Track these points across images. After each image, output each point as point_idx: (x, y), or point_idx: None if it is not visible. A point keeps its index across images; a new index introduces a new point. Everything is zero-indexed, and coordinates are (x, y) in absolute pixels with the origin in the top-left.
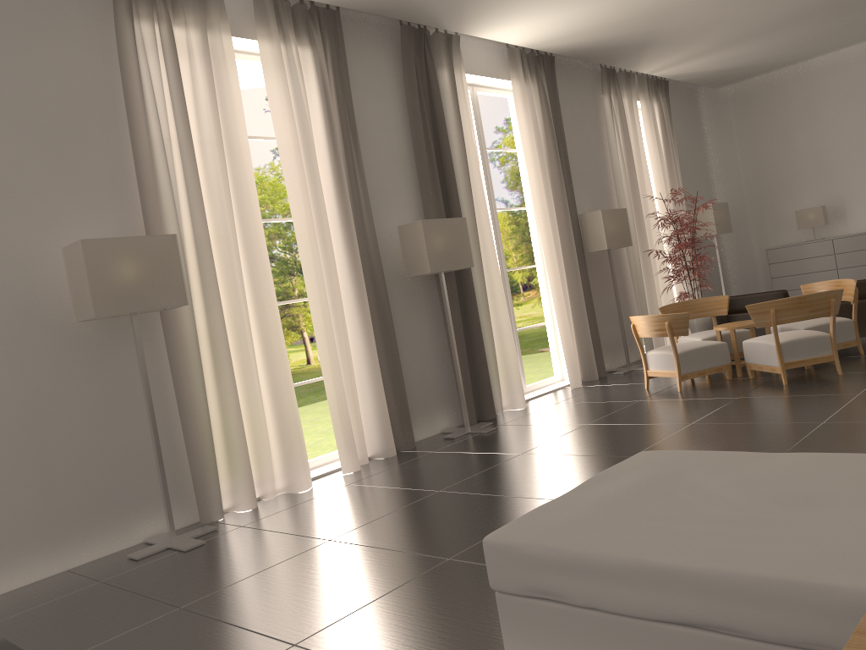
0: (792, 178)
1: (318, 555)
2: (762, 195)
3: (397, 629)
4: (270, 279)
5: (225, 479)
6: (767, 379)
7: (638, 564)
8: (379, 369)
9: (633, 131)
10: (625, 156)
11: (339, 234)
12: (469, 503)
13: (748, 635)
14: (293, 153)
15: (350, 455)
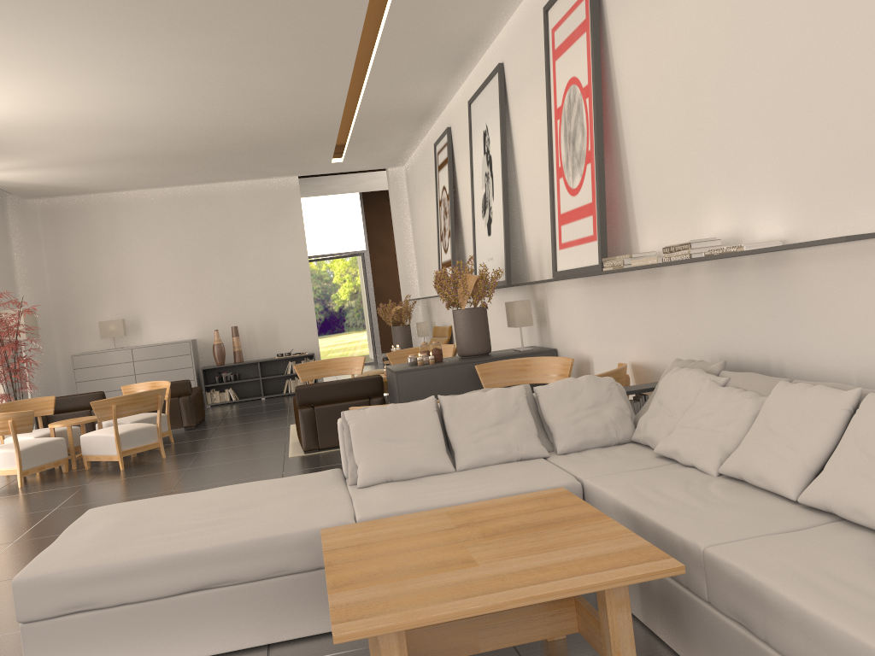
0: (96, 292)
1: None
2: (67, 305)
3: None
4: None
5: None
6: (103, 468)
7: (163, 558)
8: None
9: None
10: None
11: None
12: None
13: (239, 580)
14: None
15: None
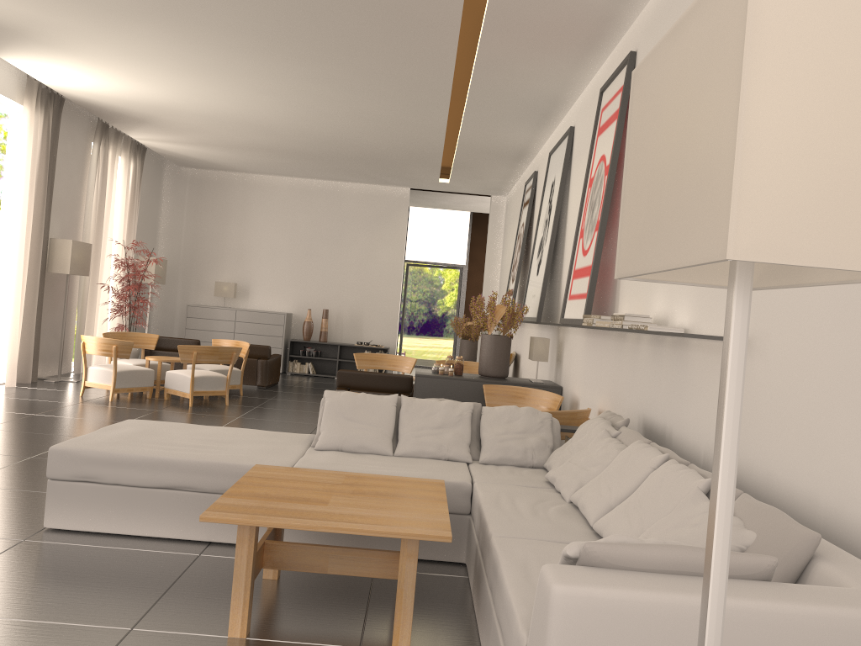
0: (220, 255)
1: None
2: (194, 262)
3: None
4: None
5: None
6: (178, 402)
7: (150, 459)
8: None
9: (111, 180)
10: (99, 198)
11: None
12: None
13: (199, 489)
14: None
15: None
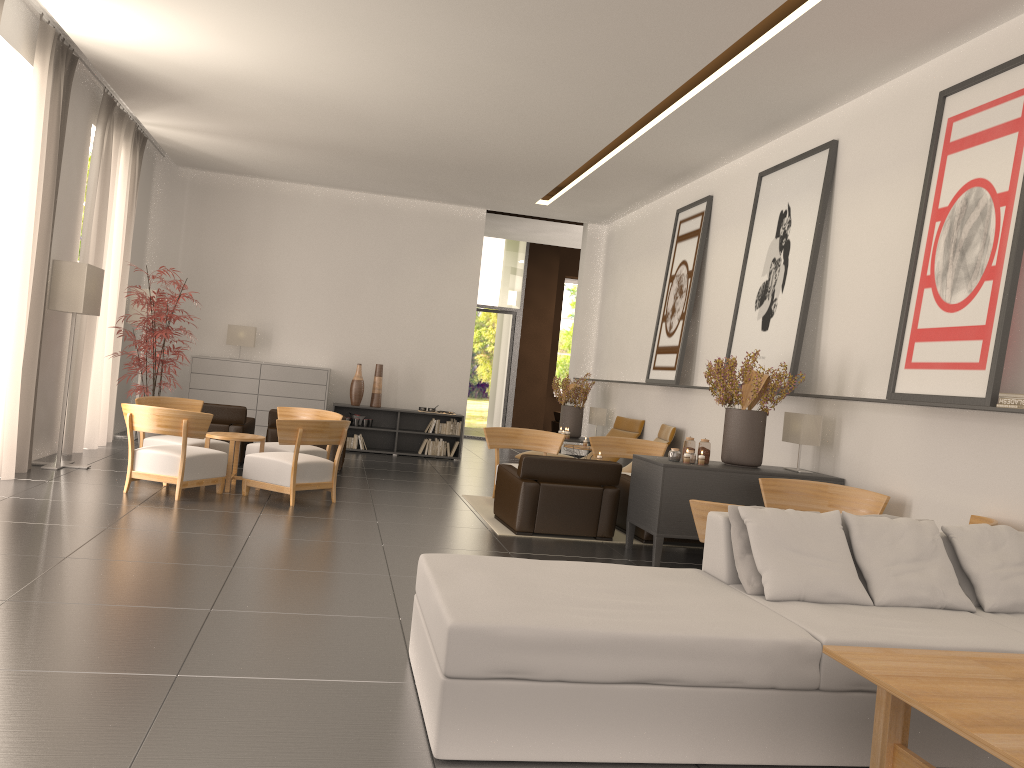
0: (231, 289)
1: None
2: (195, 297)
3: (241, 749)
4: None
5: None
6: (264, 498)
7: (613, 637)
8: None
9: (112, 180)
10: (99, 205)
11: None
12: (90, 614)
13: (686, 682)
14: None
15: None
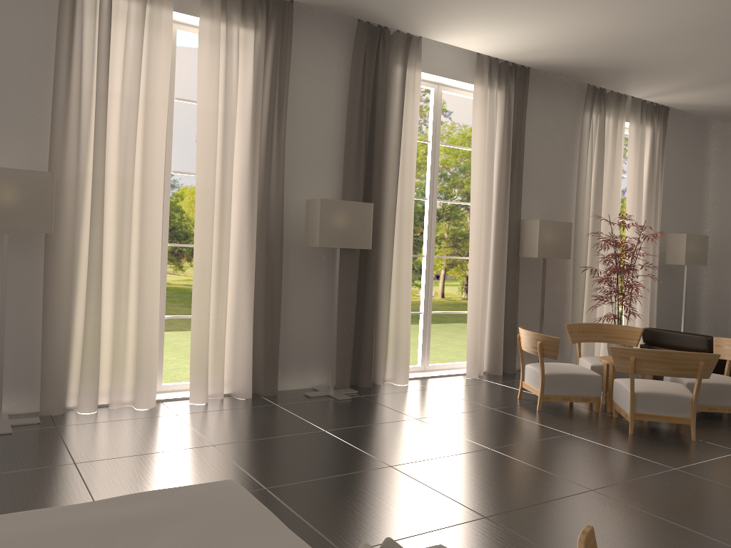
0: None
1: (44, 475)
2: None
3: None
4: (156, 224)
5: (77, 382)
6: (625, 423)
7: None
8: (251, 321)
9: (612, 151)
10: (595, 172)
11: (244, 196)
12: (210, 466)
13: None
14: (209, 120)
15: (199, 389)
